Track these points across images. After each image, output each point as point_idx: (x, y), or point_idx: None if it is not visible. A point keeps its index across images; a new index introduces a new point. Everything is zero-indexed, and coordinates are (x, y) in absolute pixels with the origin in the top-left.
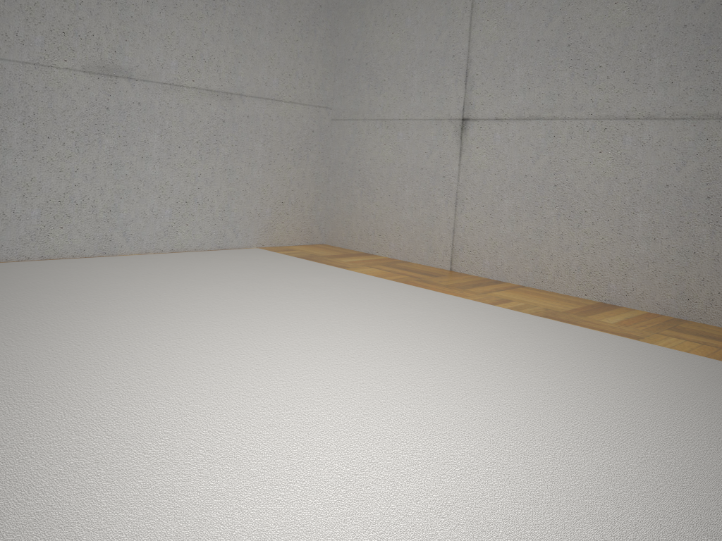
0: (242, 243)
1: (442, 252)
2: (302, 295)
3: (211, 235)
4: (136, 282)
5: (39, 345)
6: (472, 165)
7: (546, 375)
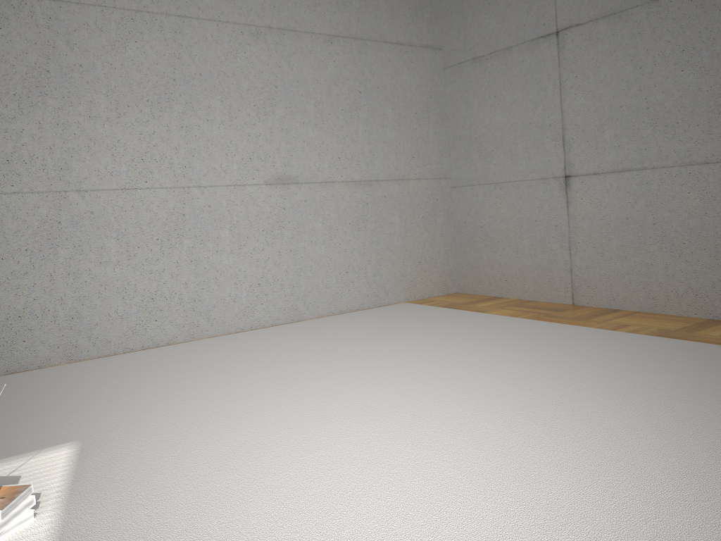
0: (392, 300)
1: (563, 289)
2: (456, 337)
3: (367, 296)
4: (329, 339)
5: (296, 387)
6: (579, 214)
7: (658, 378)
